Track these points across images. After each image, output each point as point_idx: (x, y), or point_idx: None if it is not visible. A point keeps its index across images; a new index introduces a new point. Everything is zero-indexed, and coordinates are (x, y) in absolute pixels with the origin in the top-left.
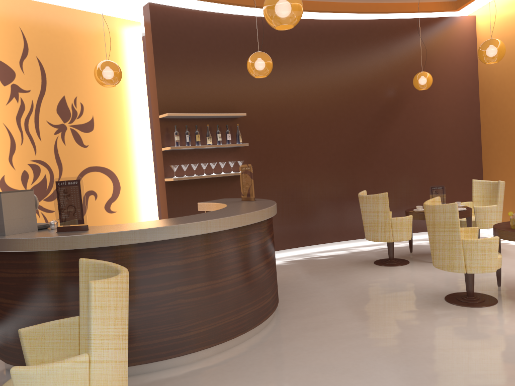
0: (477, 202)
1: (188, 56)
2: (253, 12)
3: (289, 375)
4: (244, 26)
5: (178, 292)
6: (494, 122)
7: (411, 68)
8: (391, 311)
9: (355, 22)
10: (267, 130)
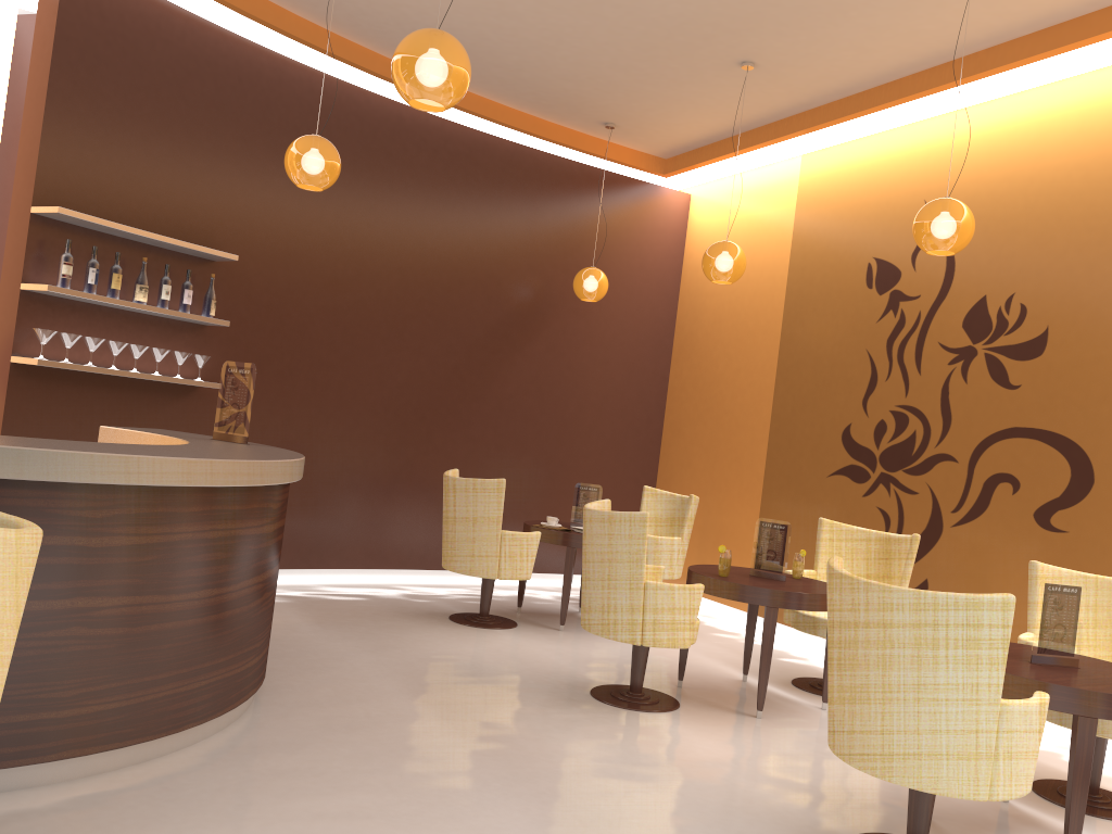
0: None
1: (132, 95)
2: (294, 52)
3: (310, 812)
4: (269, 74)
5: (76, 610)
6: (691, 390)
7: (571, 256)
8: (496, 708)
9: (490, 139)
10: (274, 305)
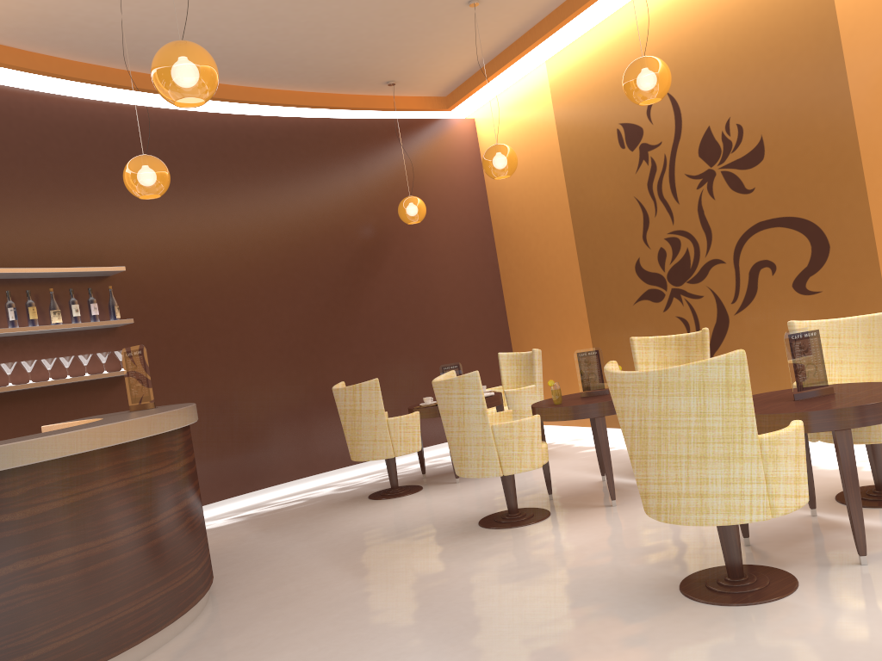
0: (508, 386)
1: (4, 167)
2: (126, 98)
3: None
4: (110, 120)
5: (20, 572)
6: (517, 269)
7: (393, 193)
8: (402, 556)
9: (302, 121)
10: (167, 297)
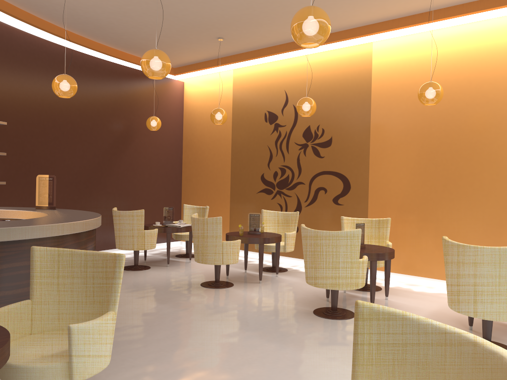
0: (186, 221)
1: None
2: (15, 24)
3: (154, 339)
4: (6, 35)
5: None
6: (193, 163)
7: (140, 110)
8: (176, 296)
9: (102, 61)
10: (19, 142)
